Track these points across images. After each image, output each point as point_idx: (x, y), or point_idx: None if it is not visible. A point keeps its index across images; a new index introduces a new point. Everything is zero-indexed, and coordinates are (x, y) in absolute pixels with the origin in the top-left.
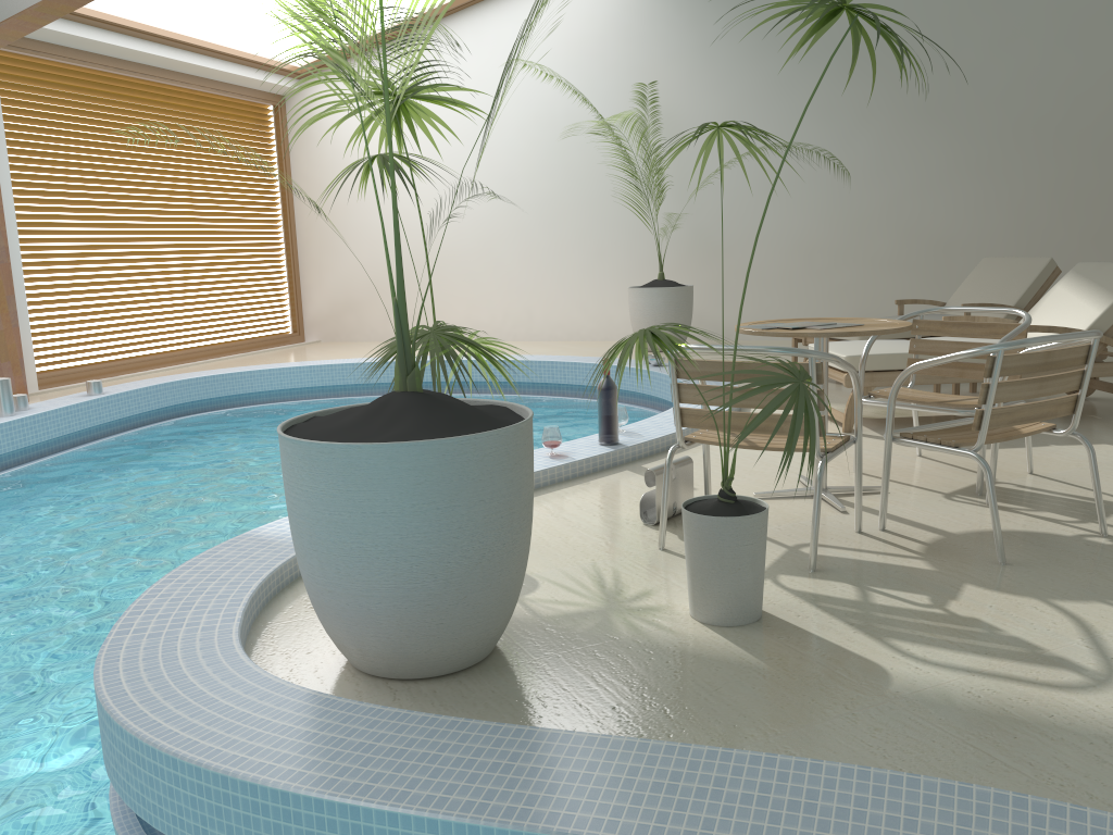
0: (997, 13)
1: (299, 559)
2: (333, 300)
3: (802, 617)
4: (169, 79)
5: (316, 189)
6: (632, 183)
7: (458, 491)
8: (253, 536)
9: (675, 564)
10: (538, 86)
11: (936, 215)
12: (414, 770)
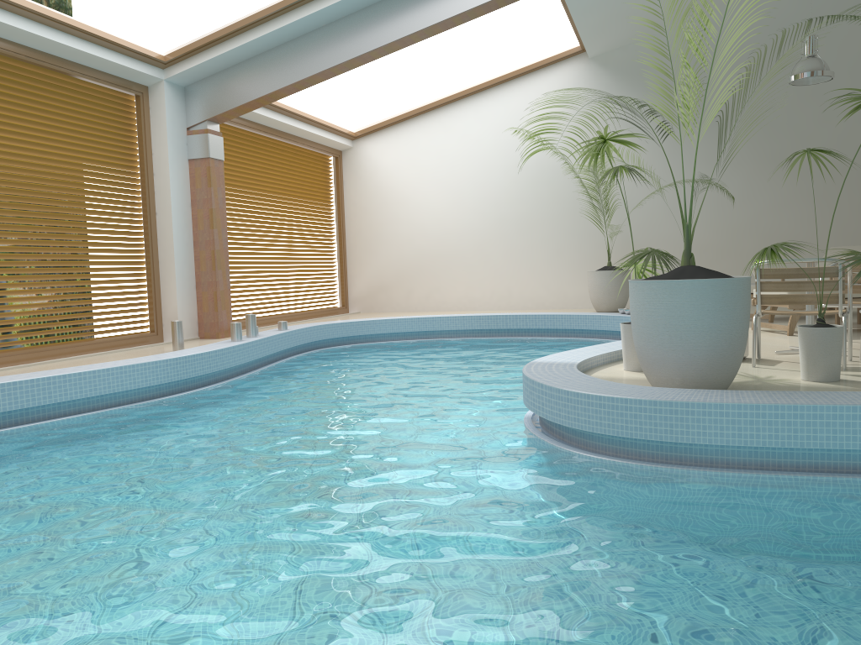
0: (819, 101)
1: (650, 339)
2: (370, 284)
3: (859, 379)
4: (288, 139)
5: (361, 211)
6: (593, 204)
7: (736, 302)
8: (538, 362)
9: (769, 370)
10: (517, 145)
11: (784, 225)
12: (767, 398)
